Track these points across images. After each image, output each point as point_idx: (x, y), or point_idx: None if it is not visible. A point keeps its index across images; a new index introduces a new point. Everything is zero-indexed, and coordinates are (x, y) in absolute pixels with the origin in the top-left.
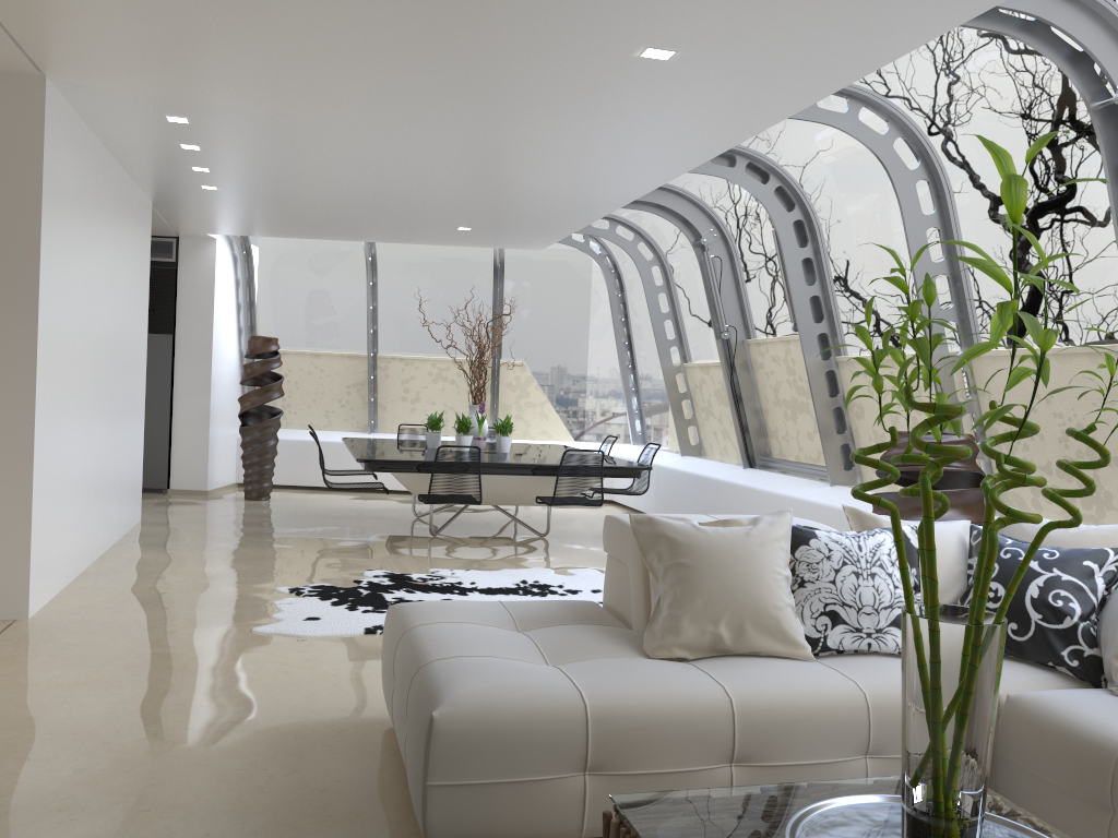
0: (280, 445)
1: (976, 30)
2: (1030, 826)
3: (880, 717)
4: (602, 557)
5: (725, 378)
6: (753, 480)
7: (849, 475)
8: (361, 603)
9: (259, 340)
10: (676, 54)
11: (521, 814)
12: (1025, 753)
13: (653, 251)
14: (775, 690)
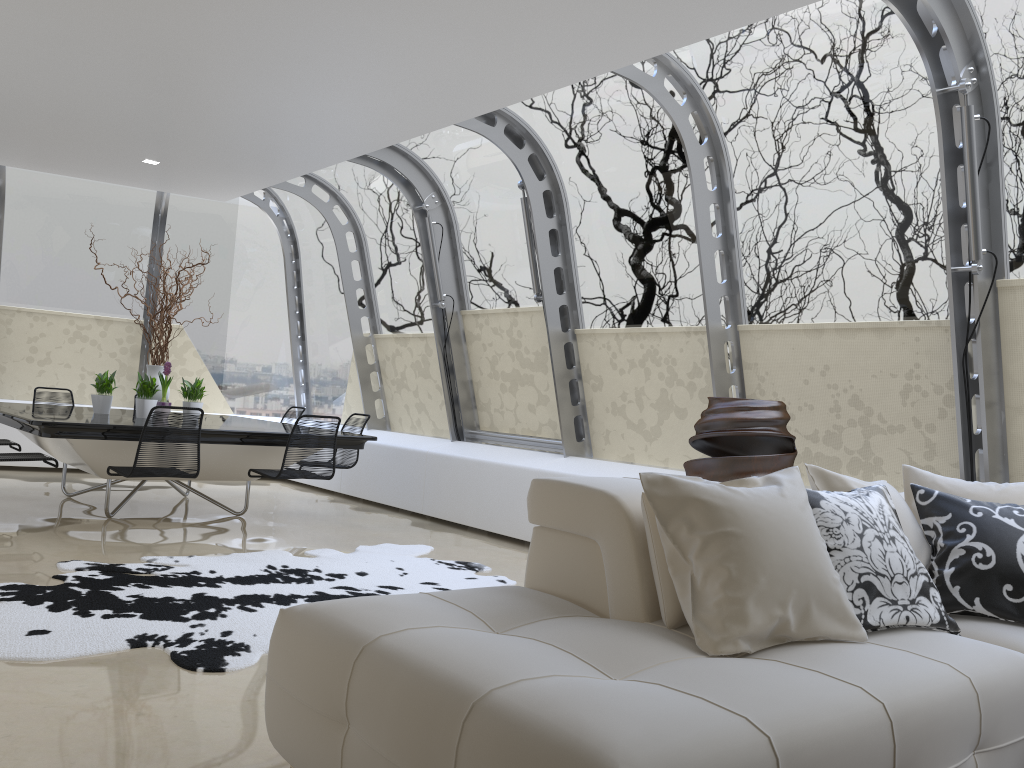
0: None
1: (824, 5)
2: None
3: (985, 703)
4: (325, 535)
5: (438, 348)
6: (472, 452)
7: (581, 446)
8: (92, 606)
9: None
10: None
11: None
12: None
13: (348, 216)
14: (903, 684)
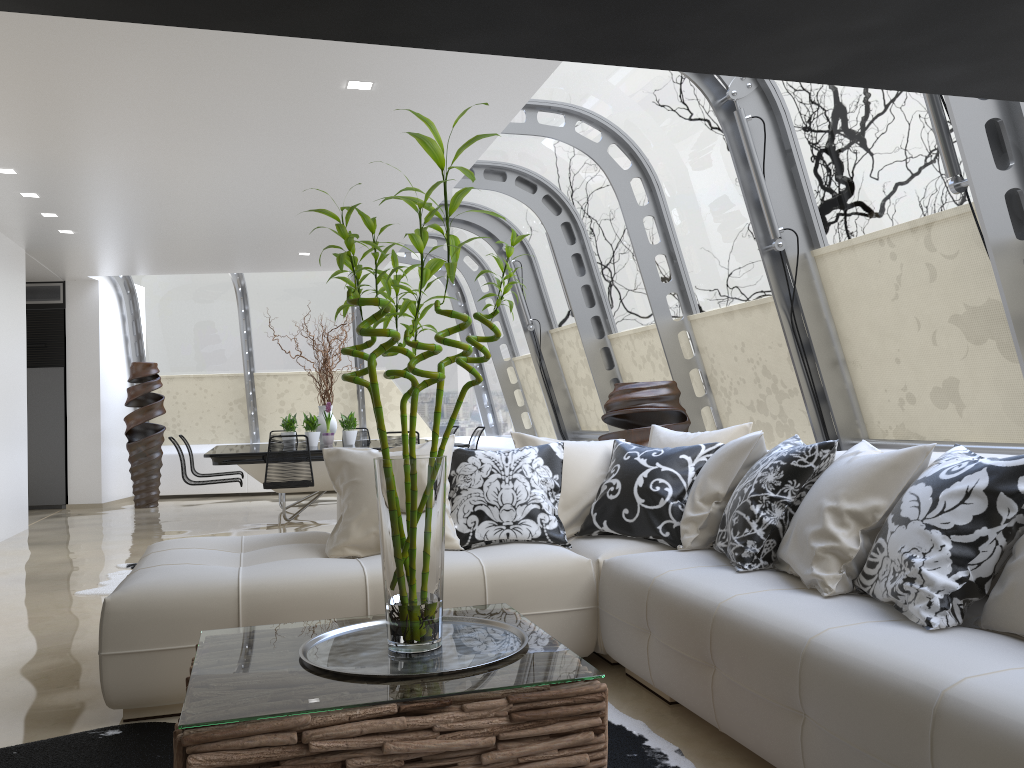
0: (170, 459)
1: None
2: (516, 625)
3: (495, 584)
4: None
5: (535, 364)
6: None
7: None
8: None
9: (139, 366)
10: (374, 84)
11: (185, 675)
12: (610, 602)
13: (478, 263)
14: None
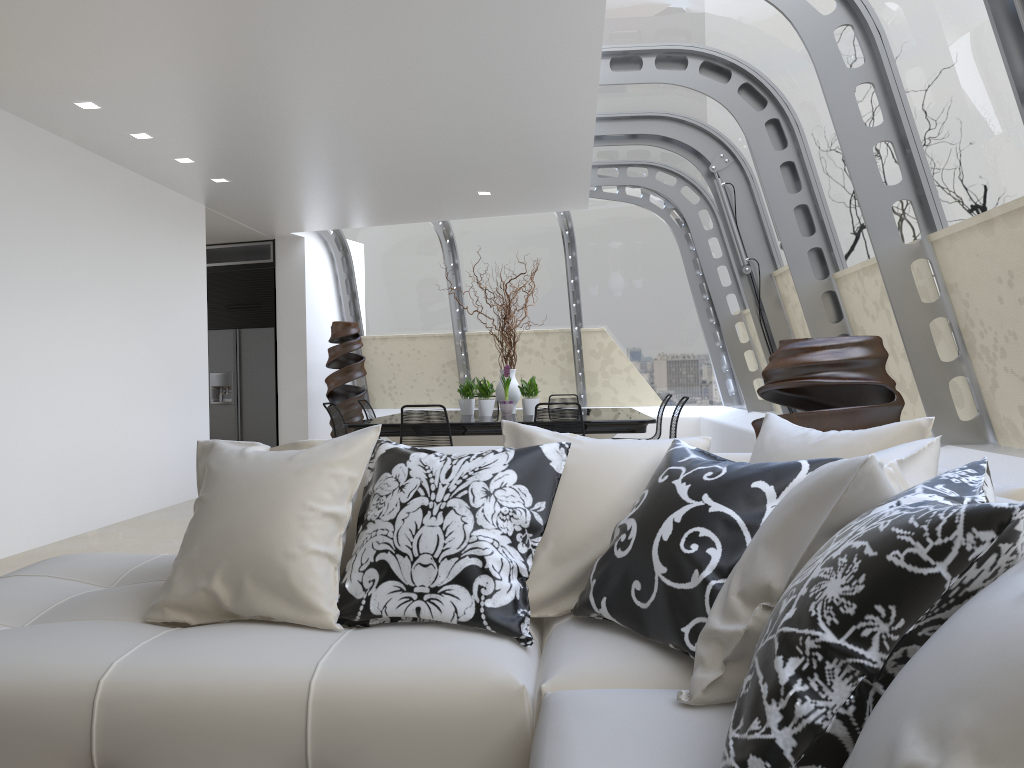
0: None
1: None
2: None
3: (326, 718)
4: None
5: (753, 318)
6: None
7: None
8: None
9: (338, 326)
10: None
11: None
12: None
13: (699, 194)
14: (182, 670)
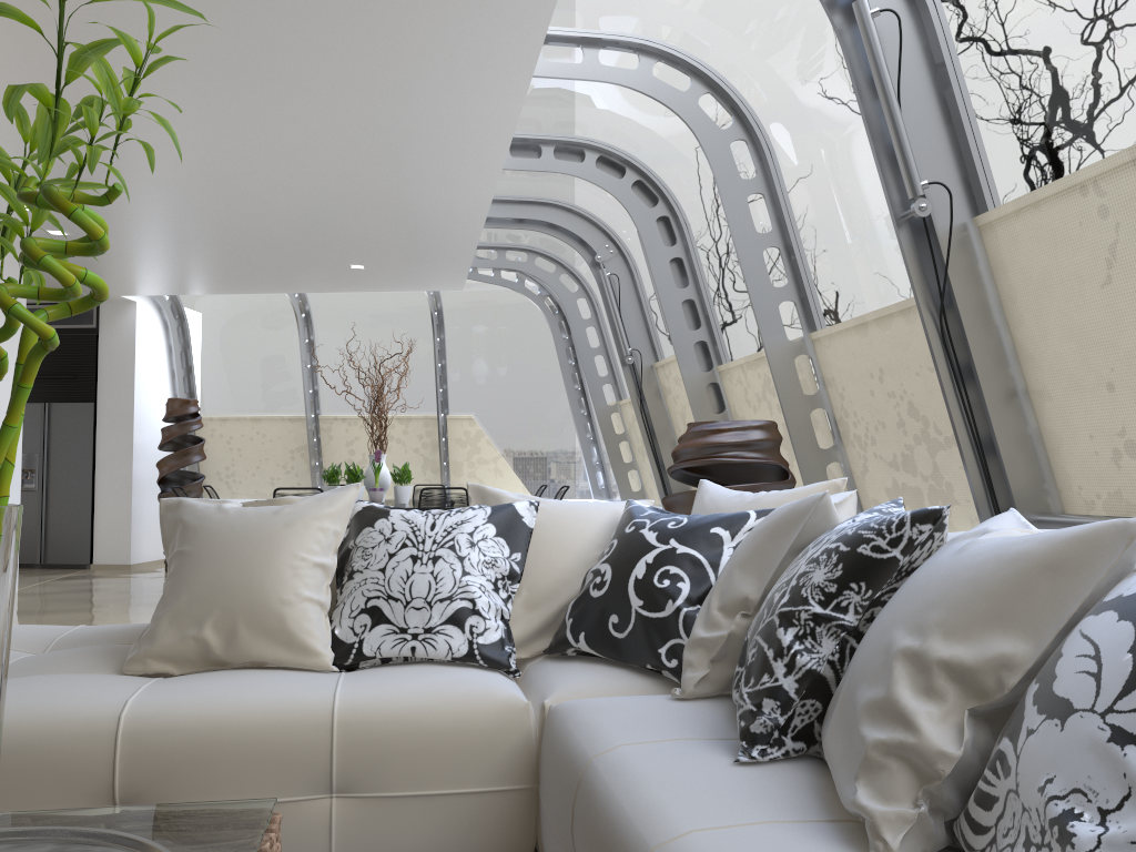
0: None
1: None
2: None
3: (350, 739)
4: None
5: (635, 407)
6: None
7: None
8: None
9: (175, 403)
10: None
11: None
12: (545, 786)
13: (578, 282)
14: (202, 703)
